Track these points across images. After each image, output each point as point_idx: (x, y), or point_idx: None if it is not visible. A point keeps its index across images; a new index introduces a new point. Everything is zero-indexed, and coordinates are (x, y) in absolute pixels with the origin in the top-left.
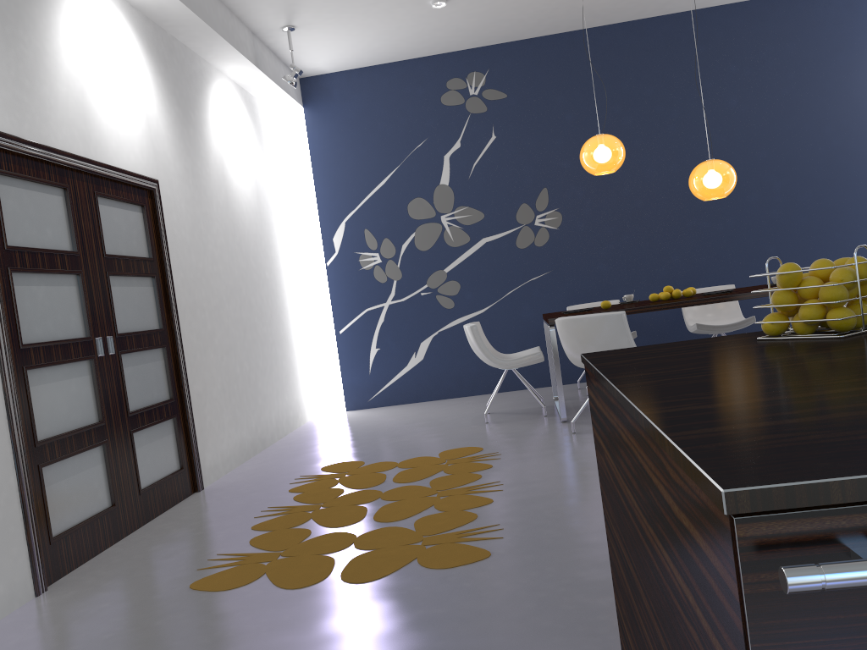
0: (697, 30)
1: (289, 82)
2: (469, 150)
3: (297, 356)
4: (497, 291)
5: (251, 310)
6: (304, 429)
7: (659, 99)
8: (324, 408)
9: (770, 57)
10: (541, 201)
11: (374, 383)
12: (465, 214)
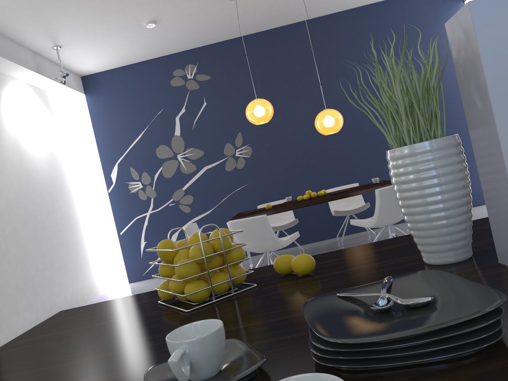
0: (310, 29)
1: (60, 81)
2: (191, 112)
3: (91, 253)
4: (216, 199)
5: (46, 229)
6: (95, 300)
7: (303, 72)
8: (117, 282)
9: (367, 41)
10: (238, 140)
11: (145, 264)
12: (192, 153)
